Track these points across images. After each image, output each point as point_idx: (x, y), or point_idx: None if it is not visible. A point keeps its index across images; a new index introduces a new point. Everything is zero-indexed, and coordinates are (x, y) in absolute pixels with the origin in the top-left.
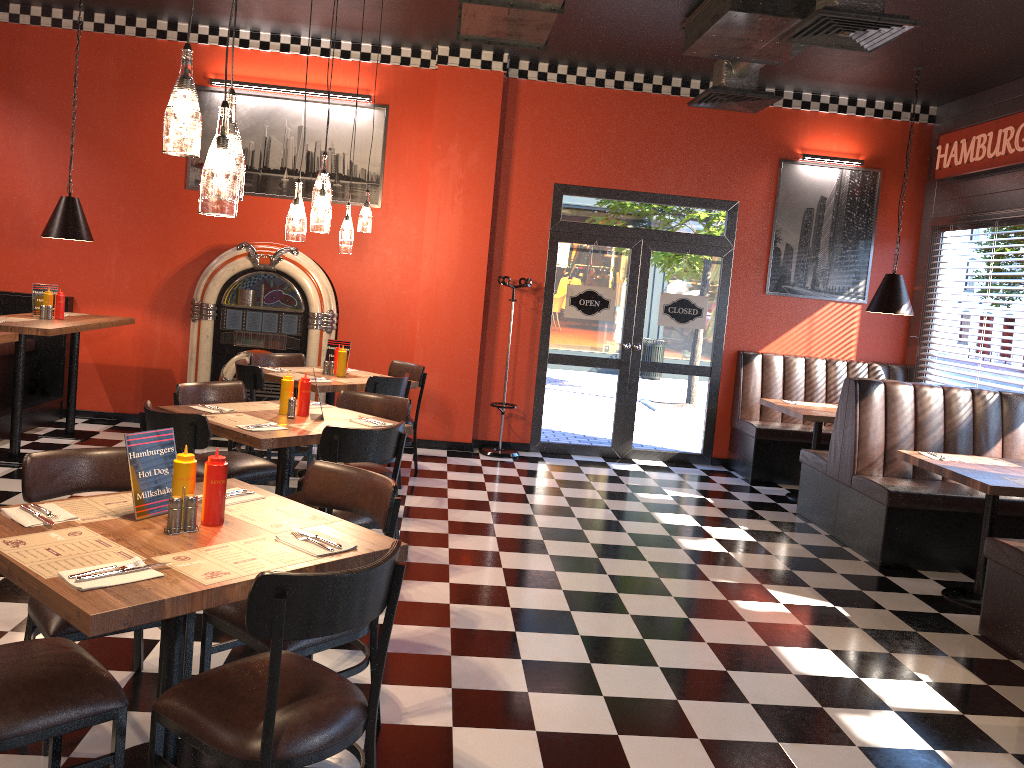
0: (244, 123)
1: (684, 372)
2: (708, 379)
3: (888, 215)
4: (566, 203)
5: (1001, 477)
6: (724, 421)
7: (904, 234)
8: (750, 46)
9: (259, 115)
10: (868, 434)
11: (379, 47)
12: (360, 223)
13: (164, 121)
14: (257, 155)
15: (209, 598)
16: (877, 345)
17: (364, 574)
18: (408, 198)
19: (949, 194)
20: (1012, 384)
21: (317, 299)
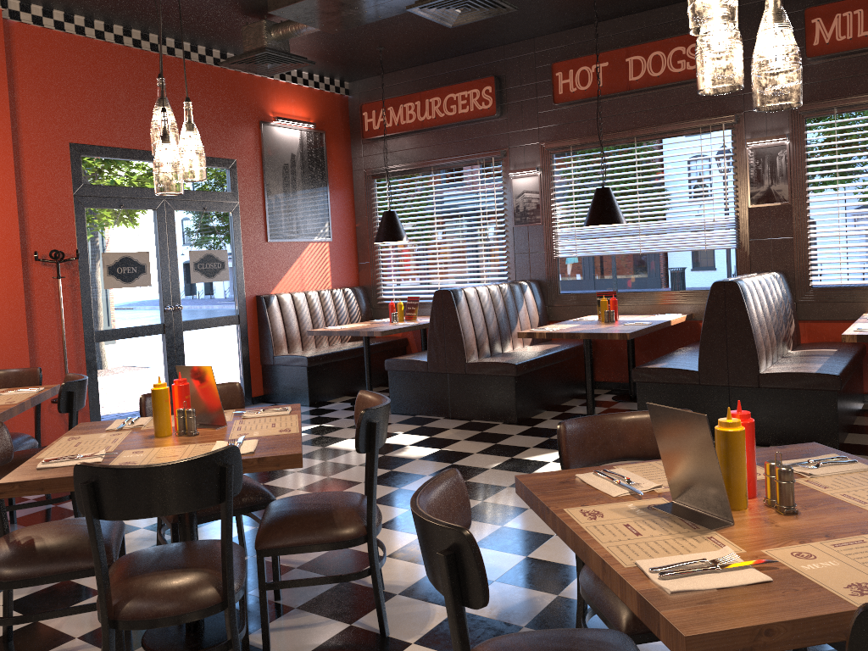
0: None
1: (219, 324)
2: (238, 326)
3: (333, 168)
4: (85, 165)
5: (608, 329)
6: (256, 362)
7: (345, 183)
8: (339, 12)
9: None
10: (468, 329)
11: None
12: None
13: None
14: None
15: None
16: (342, 273)
17: None
18: None
19: (378, 150)
20: (469, 281)
21: None
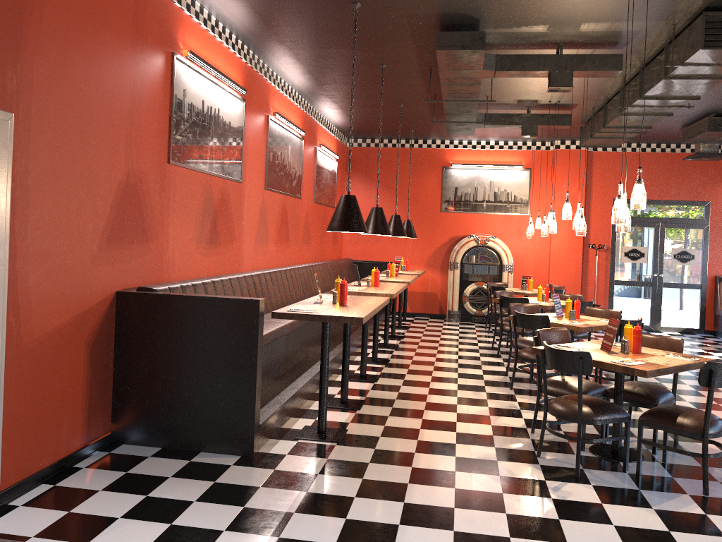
0: (465, 181)
1: (686, 287)
2: (699, 290)
3: None
4: None
5: None
6: (710, 311)
7: None
8: (715, 139)
9: (472, 177)
10: None
11: (525, 143)
12: (536, 225)
13: (563, 212)
14: (471, 195)
15: (599, 328)
16: None
17: (638, 321)
18: (541, 210)
19: None
20: None
21: (506, 258)
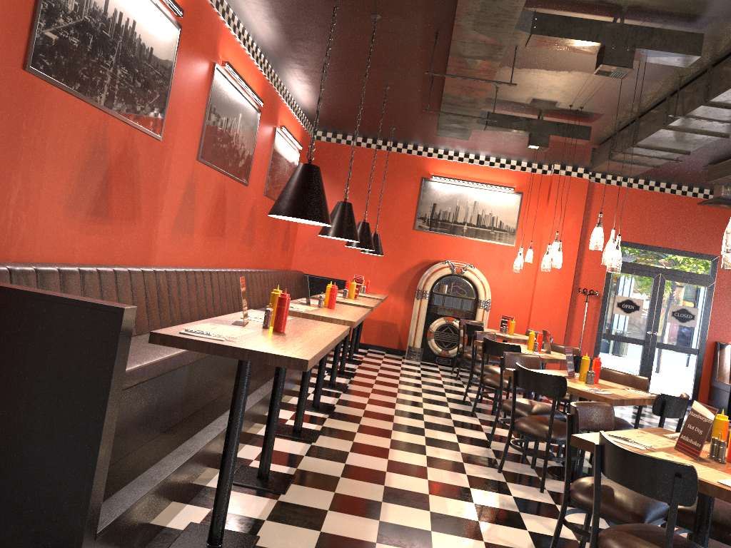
0: (446, 198)
1: (682, 351)
2: (696, 356)
3: None
4: None
5: None
6: (705, 381)
7: None
8: None
9: (454, 194)
10: None
11: (520, 162)
12: (527, 257)
13: (592, 238)
14: (451, 214)
15: (632, 402)
16: None
17: (686, 399)
18: (529, 242)
19: None
20: None
21: (483, 293)
